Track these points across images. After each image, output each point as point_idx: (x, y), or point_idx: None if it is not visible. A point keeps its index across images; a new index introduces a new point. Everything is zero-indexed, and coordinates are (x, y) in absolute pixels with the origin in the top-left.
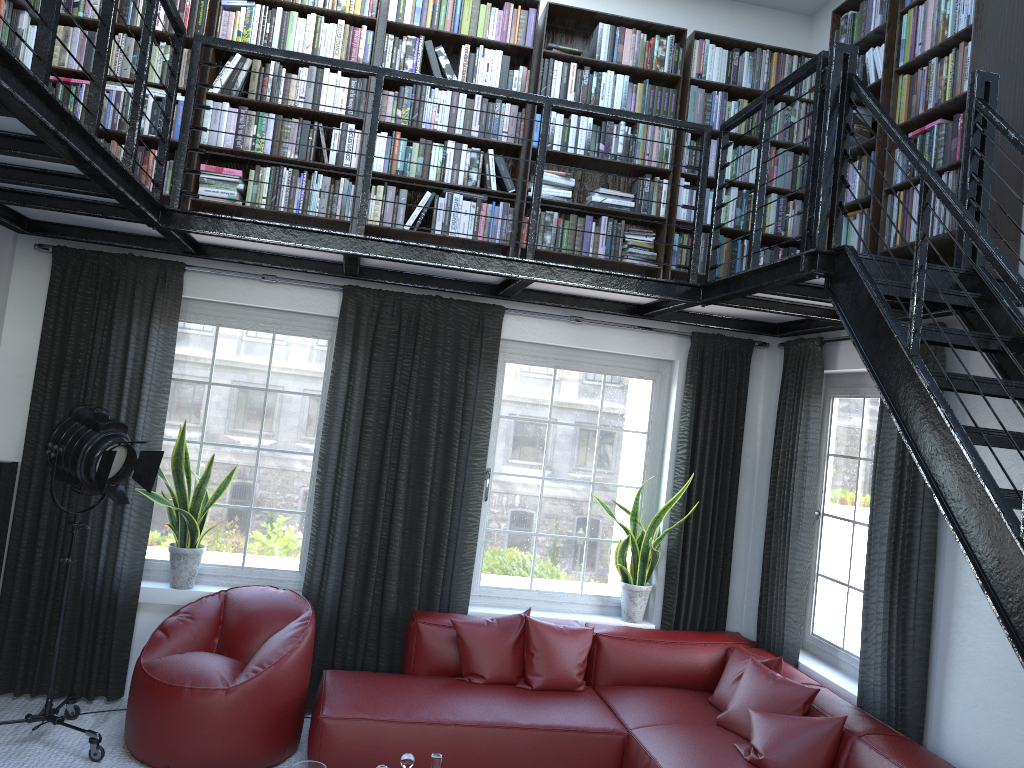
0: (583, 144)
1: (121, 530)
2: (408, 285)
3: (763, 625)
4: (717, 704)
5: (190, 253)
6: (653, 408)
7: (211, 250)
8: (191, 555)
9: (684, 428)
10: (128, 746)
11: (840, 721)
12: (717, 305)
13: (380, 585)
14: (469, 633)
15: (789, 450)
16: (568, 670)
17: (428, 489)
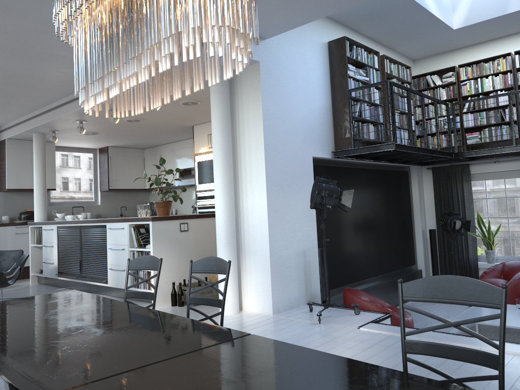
0: None
1: (468, 246)
2: None
3: None
4: None
5: (469, 160)
6: None
7: (476, 157)
8: (491, 252)
9: None
10: None
11: None
12: None
13: None
14: None
15: None
16: None
17: None
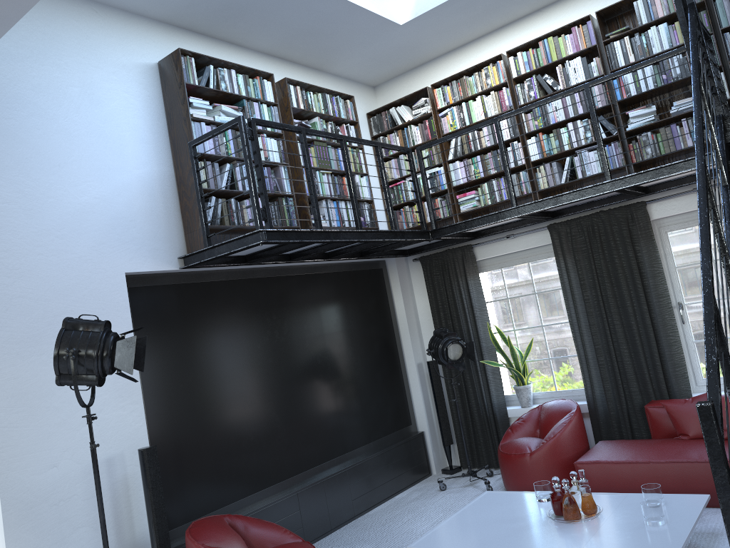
0: (651, 81)
1: (488, 382)
2: (582, 211)
3: None
4: None
5: (471, 238)
6: None
7: (480, 233)
8: (523, 389)
9: None
10: (504, 485)
11: None
12: None
13: (628, 389)
14: (672, 409)
15: None
16: None
17: (634, 326)
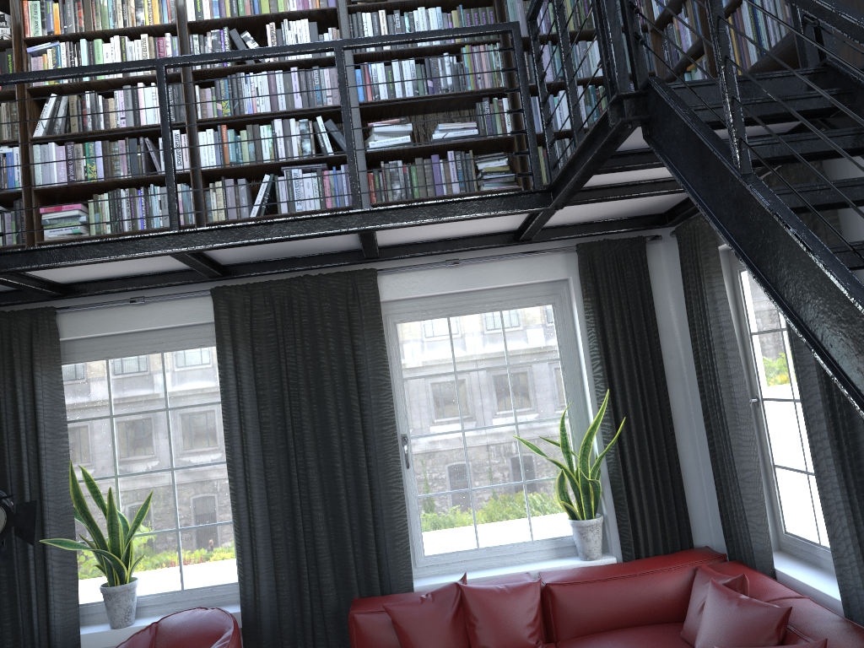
0: (411, 86)
1: (48, 582)
2: (274, 272)
3: (729, 534)
4: (689, 640)
5: (57, 296)
6: (559, 332)
7: (77, 288)
8: (121, 592)
9: (593, 344)
10: None
11: (820, 647)
12: (574, 205)
13: (316, 580)
14: (403, 616)
15: (706, 340)
16: (517, 634)
17: (340, 471)
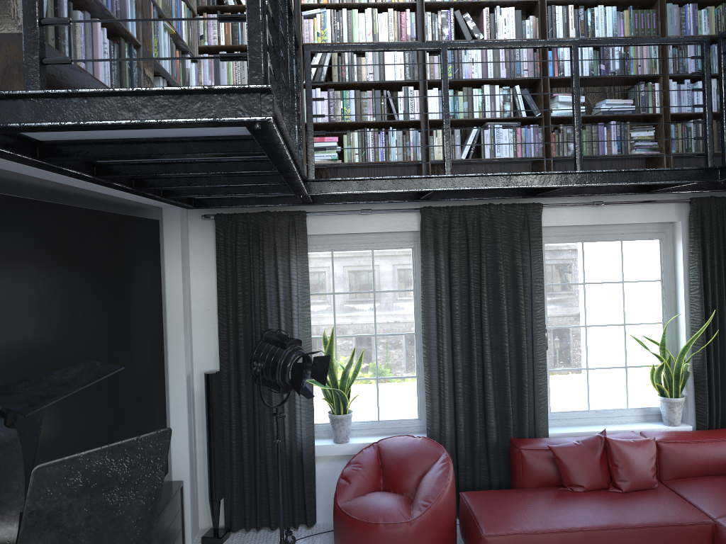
0: (587, 67)
1: (295, 408)
2: (467, 199)
3: None
4: None
5: (308, 203)
6: (663, 261)
7: (321, 198)
8: (345, 419)
9: (694, 274)
10: None
11: None
12: None
13: (482, 423)
14: (564, 455)
15: None
16: (646, 474)
17: (507, 349)
